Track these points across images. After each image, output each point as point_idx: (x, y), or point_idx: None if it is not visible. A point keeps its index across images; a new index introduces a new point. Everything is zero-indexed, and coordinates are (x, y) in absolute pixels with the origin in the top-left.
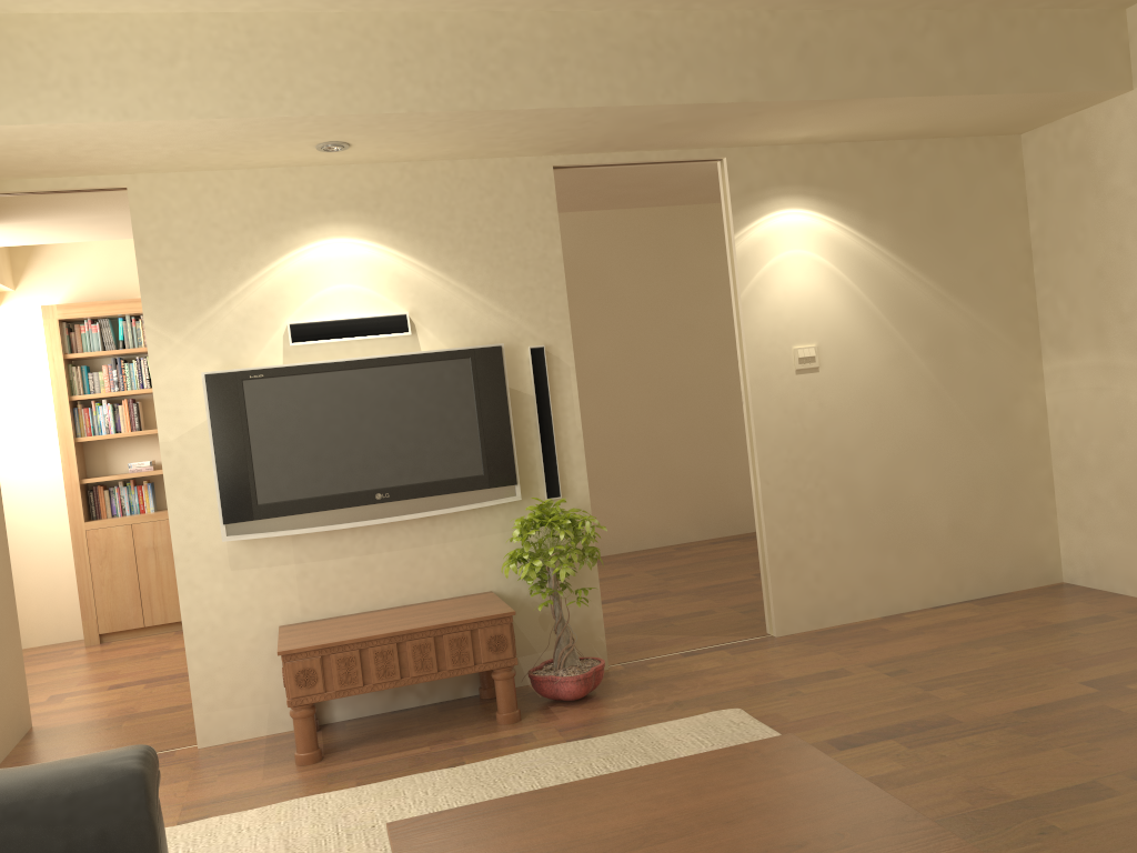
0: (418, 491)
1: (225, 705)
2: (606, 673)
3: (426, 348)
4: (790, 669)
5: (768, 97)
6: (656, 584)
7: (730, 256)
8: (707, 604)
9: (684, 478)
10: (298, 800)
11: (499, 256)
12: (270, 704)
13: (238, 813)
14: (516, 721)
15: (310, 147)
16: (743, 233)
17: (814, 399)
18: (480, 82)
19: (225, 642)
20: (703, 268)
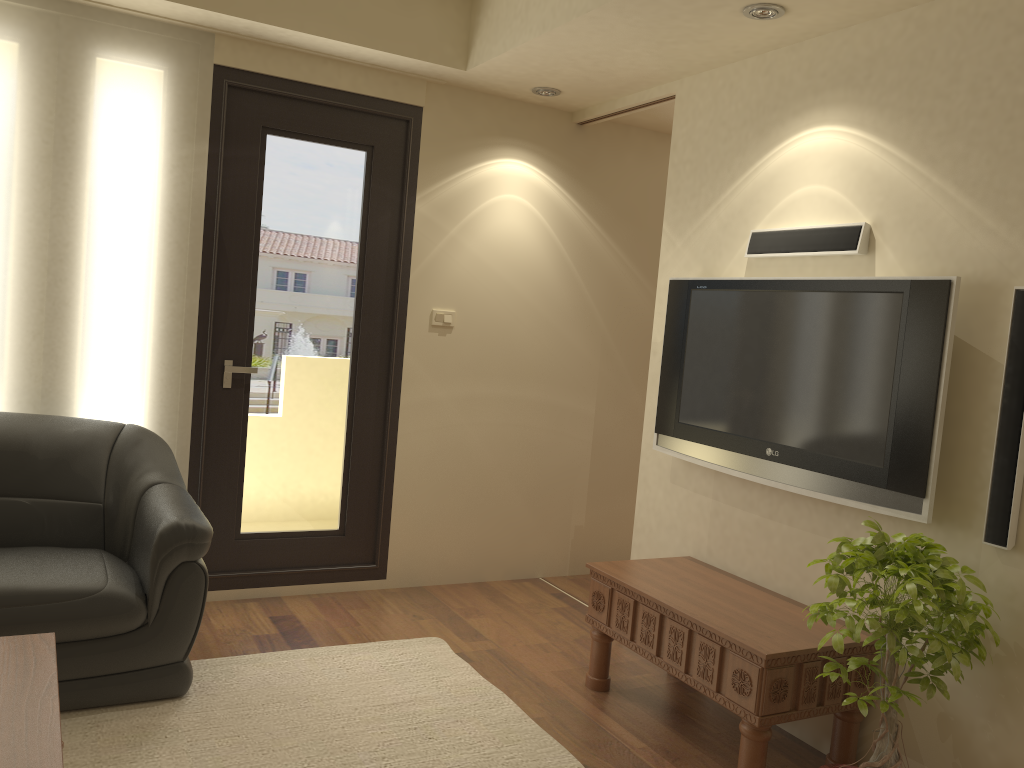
0: (806, 460)
1: None
2: None
3: (882, 274)
4: None
5: None
6: None
7: None
8: None
9: None
10: (498, 693)
11: (1011, 134)
12: None
13: (473, 672)
14: None
15: (744, 18)
16: None
17: None
18: None
19: (654, 549)
20: None
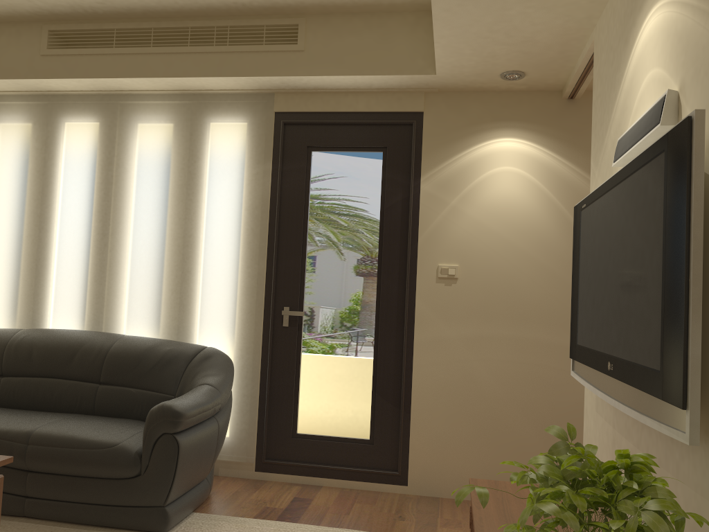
0: (624, 372)
1: None
2: None
3: None
4: None
5: None
6: None
7: None
8: None
9: None
10: None
11: None
12: None
13: None
14: None
15: None
16: None
17: None
18: None
19: None
20: None
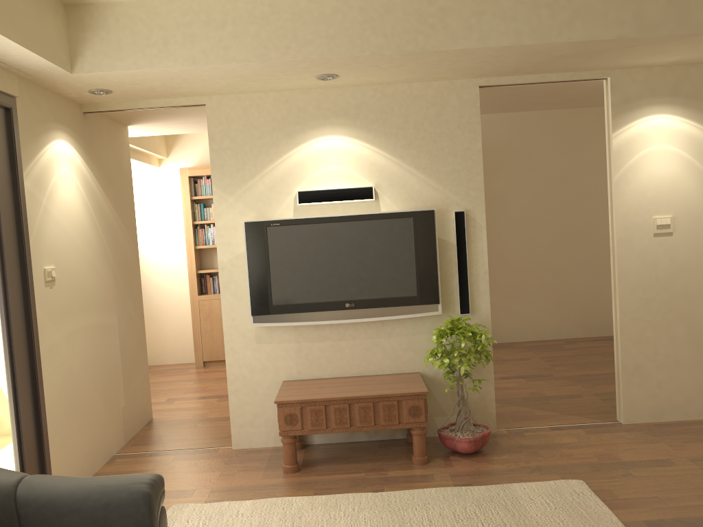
0: (372, 303)
1: (249, 425)
2: (494, 435)
3: (384, 209)
4: (627, 453)
5: (641, 34)
6: (545, 369)
7: (608, 149)
8: (578, 390)
9: (575, 294)
10: (276, 499)
11: (437, 148)
12: (275, 428)
13: (240, 501)
14: (425, 463)
15: (312, 77)
16: (619, 133)
17: (667, 255)
18: (421, 32)
19: (251, 387)
20: (600, 149)
